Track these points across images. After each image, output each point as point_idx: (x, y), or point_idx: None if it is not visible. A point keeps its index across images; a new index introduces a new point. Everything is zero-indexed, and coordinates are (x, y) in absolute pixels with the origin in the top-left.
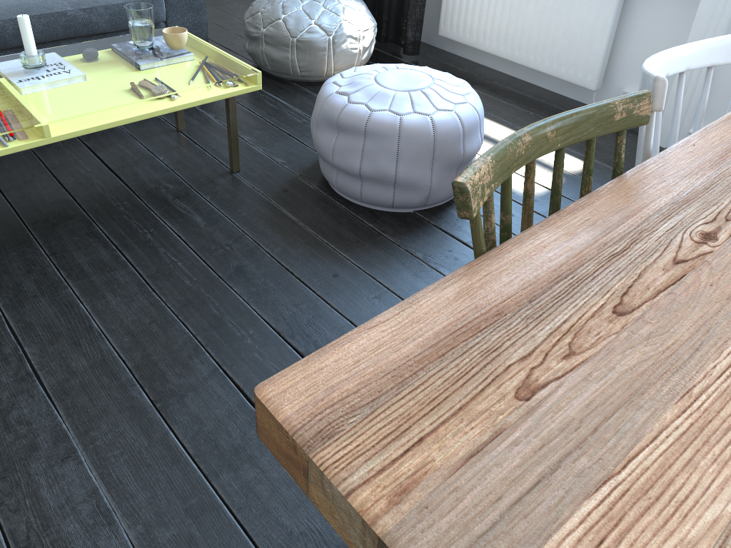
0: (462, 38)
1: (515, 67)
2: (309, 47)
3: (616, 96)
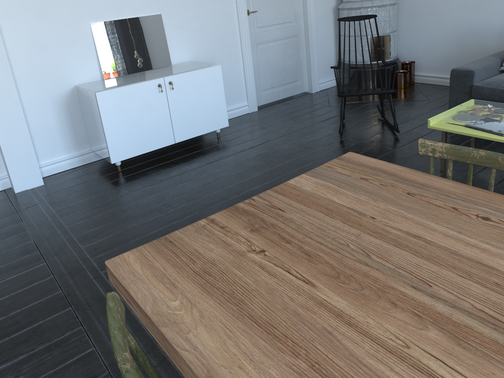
0: None
1: None
2: None
3: None
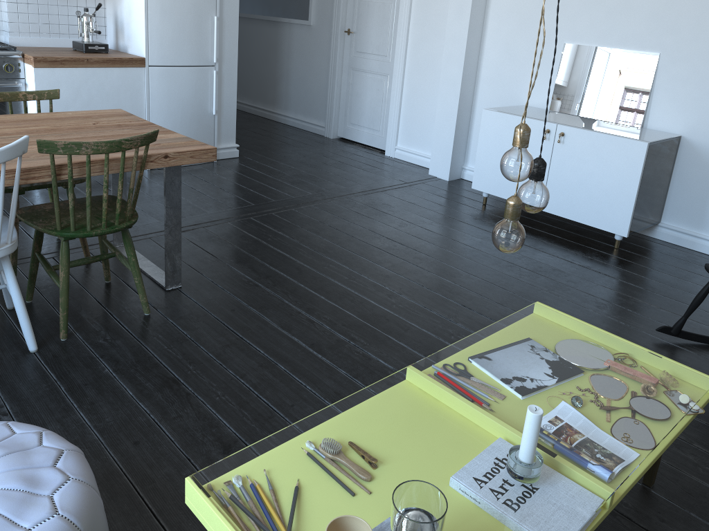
0: None
1: None
2: None
3: None
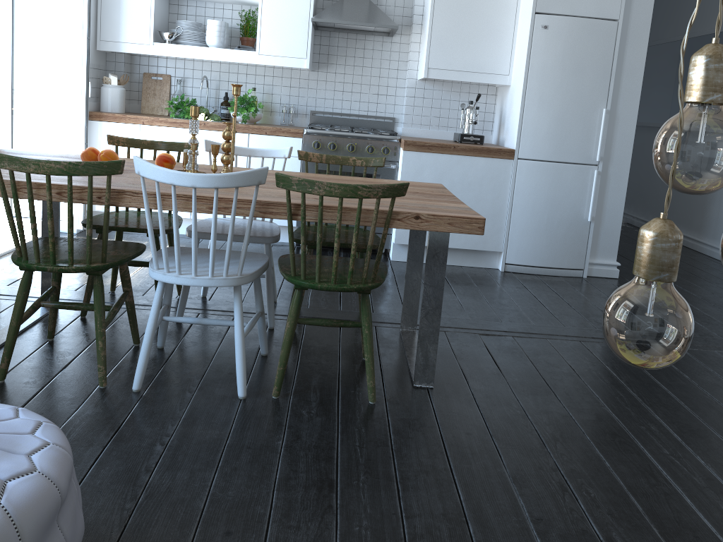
0: None
1: None
2: None
3: None
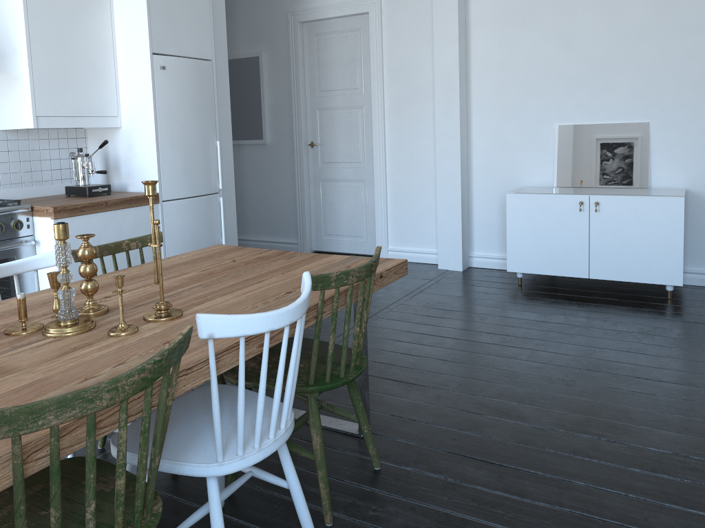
0: None
1: None
2: None
3: None
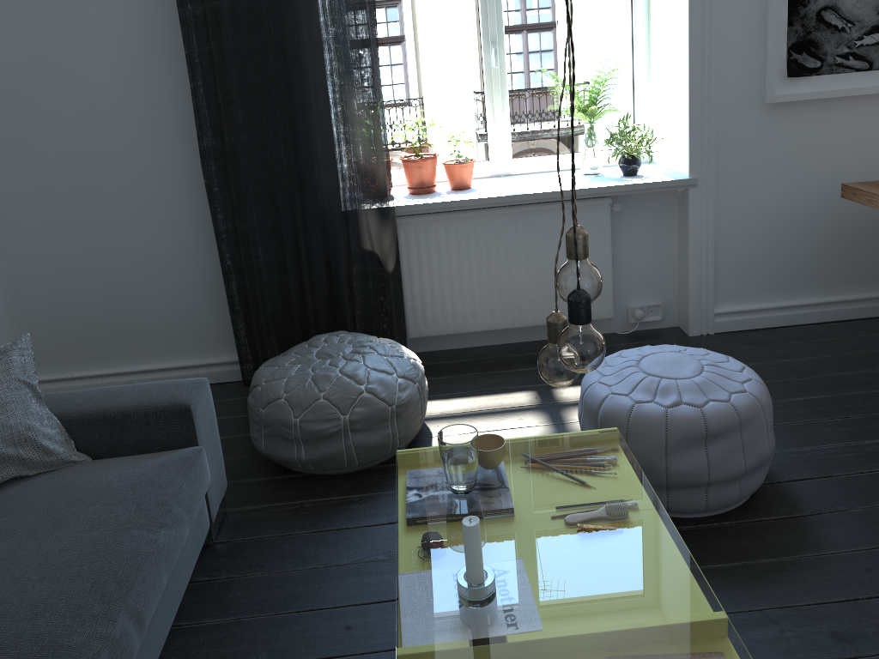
0: (445, 328)
1: (506, 333)
2: (409, 407)
3: (622, 315)
